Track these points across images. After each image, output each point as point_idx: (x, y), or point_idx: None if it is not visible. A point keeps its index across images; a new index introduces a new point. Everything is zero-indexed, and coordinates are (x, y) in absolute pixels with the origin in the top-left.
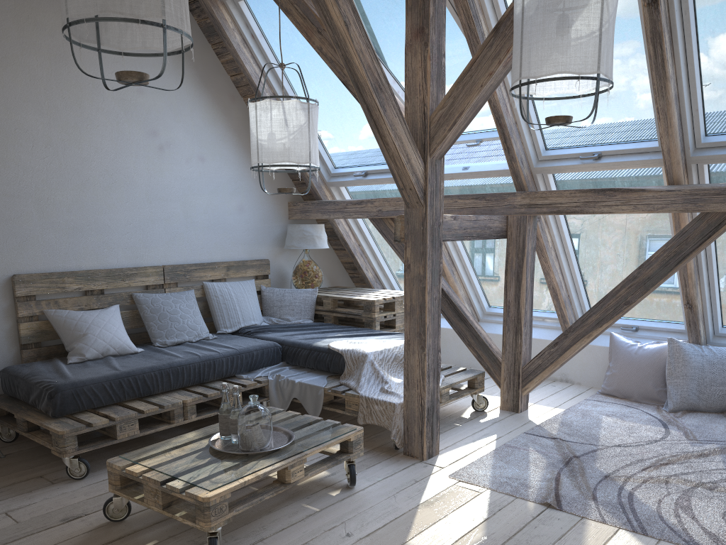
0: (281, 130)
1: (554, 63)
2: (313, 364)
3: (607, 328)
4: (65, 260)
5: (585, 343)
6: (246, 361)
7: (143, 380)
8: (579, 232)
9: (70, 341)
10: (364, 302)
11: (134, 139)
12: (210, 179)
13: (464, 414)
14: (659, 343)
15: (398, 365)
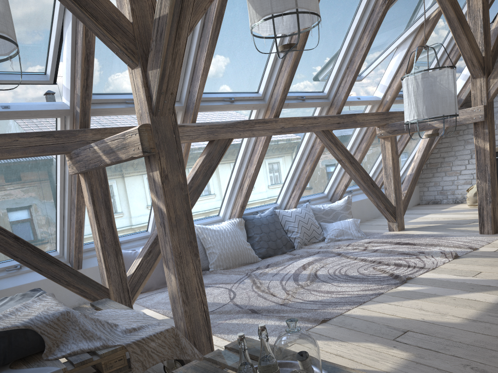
0: None
1: (314, 4)
2: None
3: None
4: None
5: None
6: None
7: None
8: None
9: None
10: None
11: None
12: None
13: None
14: None
15: None
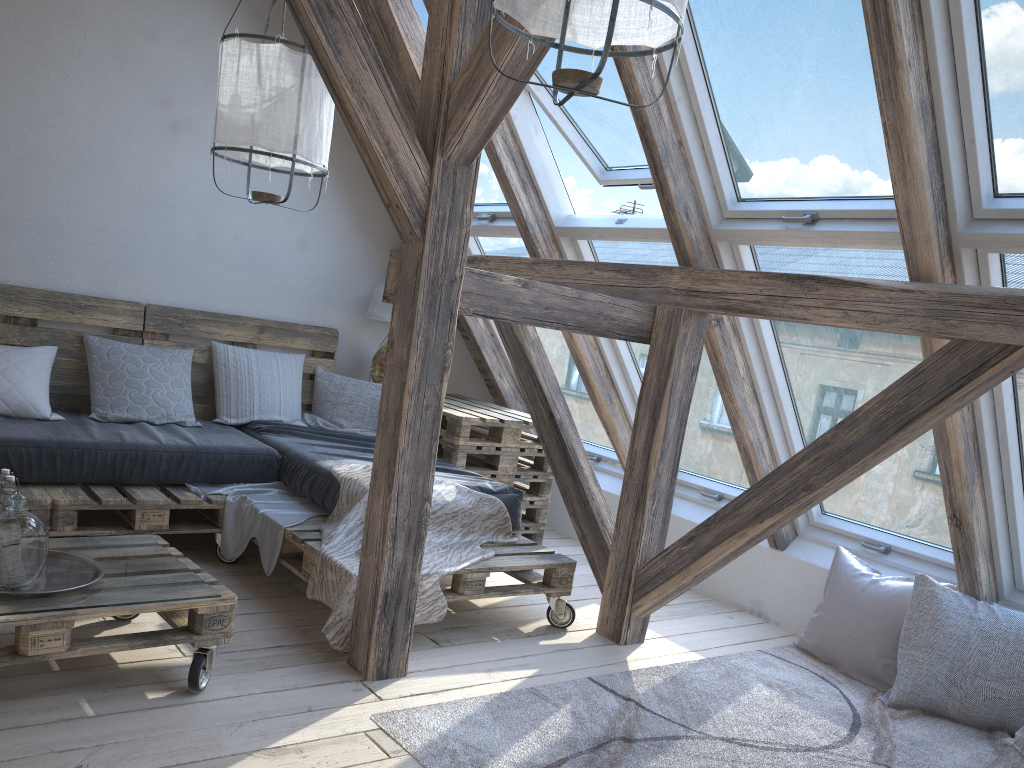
0: (251, 93)
1: None
2: (308, 492)
3: (776, 527)
4: None
5: (736, 548)
6: (207, 466)
7: (4, 456)
8: (796, 359)
9: None
10: (448, 418)
11: (129, 106)
12: (254, 189)
13: (525, 626)
14: (910, 581)
15: None
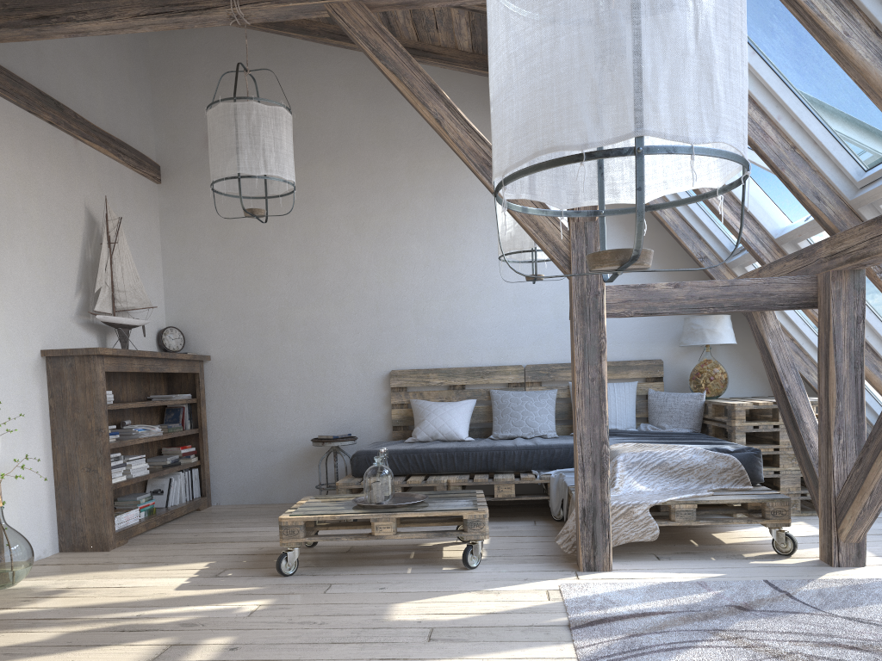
0: (508, 220)
1: None
2: None
3: None
4: (434, 359)
5: None
6: (543, 457)
7: (427, 458)
8: None
9: (415, 425)
10: (727, 407)
11: None
12: None
13: (751, 553)
14: None
15: (662, 473)
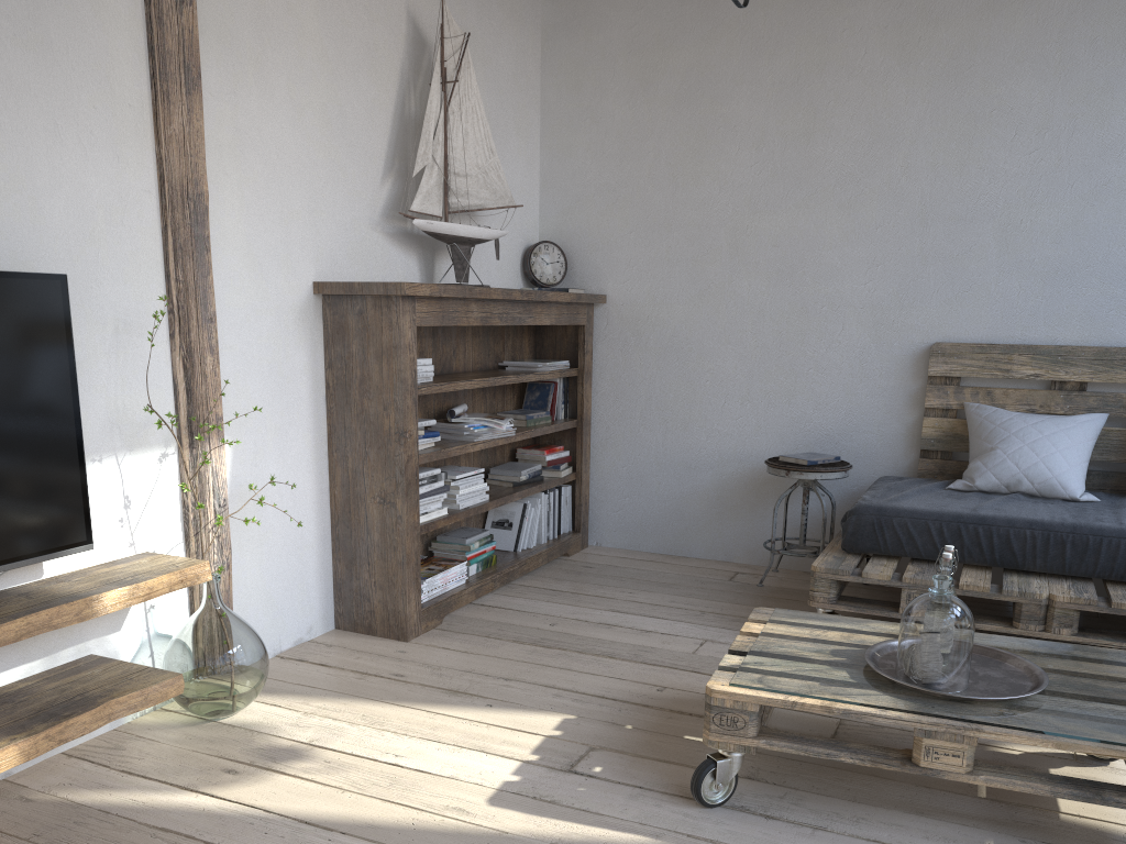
0: None
1: None
2: None
3: None
4: (1027, 325)
5: None
6: None
7: (1005, 538)
8: None
9: (972, 456)
10: None
11: None
12: None
13: None
14: None
15: None
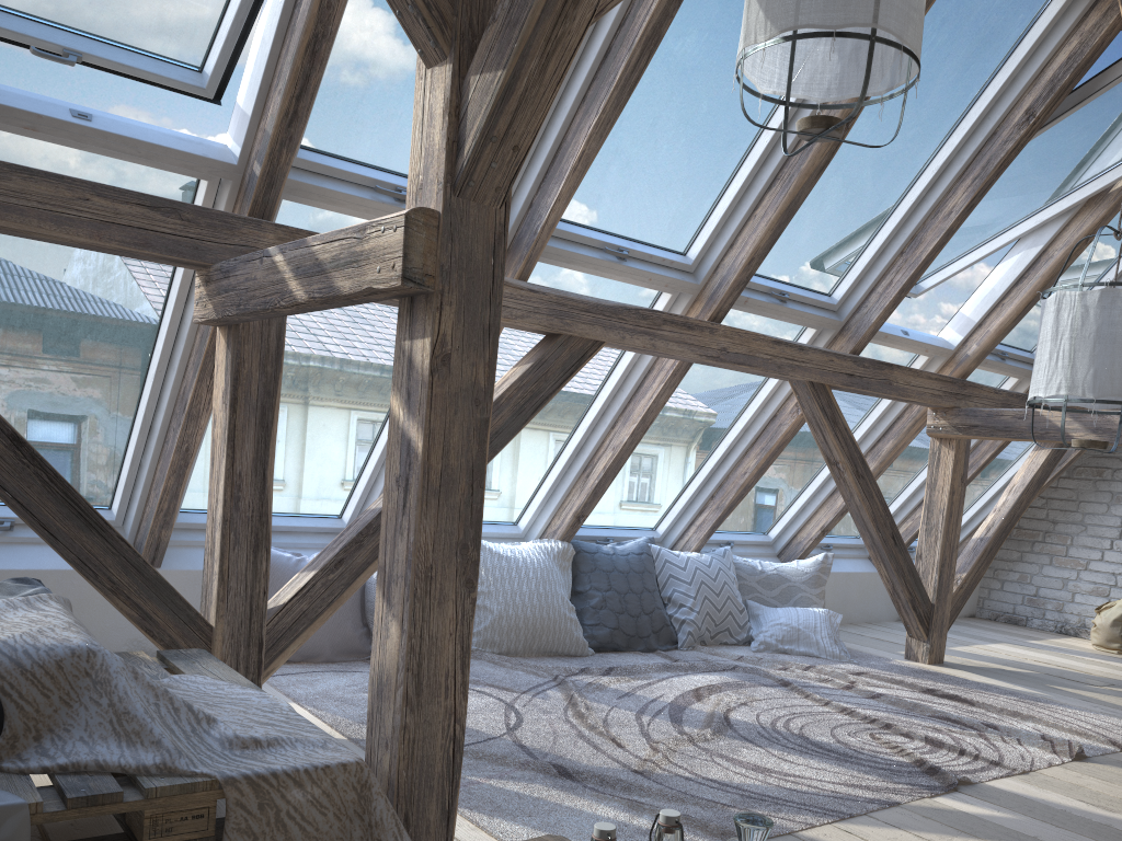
0: None
1: (916, 32)
2: None
3: None
4: None
5: None
6: None
7: None
8: None
9: None
10: None
11: None
12: None
13: None
14: None
15: None
